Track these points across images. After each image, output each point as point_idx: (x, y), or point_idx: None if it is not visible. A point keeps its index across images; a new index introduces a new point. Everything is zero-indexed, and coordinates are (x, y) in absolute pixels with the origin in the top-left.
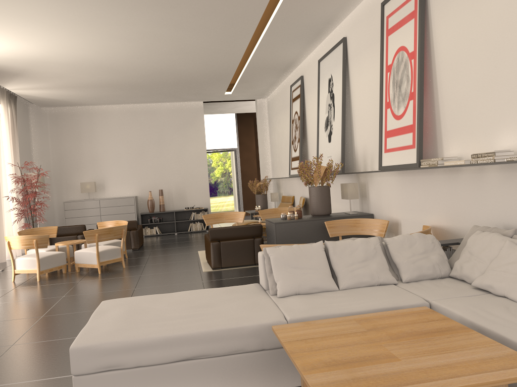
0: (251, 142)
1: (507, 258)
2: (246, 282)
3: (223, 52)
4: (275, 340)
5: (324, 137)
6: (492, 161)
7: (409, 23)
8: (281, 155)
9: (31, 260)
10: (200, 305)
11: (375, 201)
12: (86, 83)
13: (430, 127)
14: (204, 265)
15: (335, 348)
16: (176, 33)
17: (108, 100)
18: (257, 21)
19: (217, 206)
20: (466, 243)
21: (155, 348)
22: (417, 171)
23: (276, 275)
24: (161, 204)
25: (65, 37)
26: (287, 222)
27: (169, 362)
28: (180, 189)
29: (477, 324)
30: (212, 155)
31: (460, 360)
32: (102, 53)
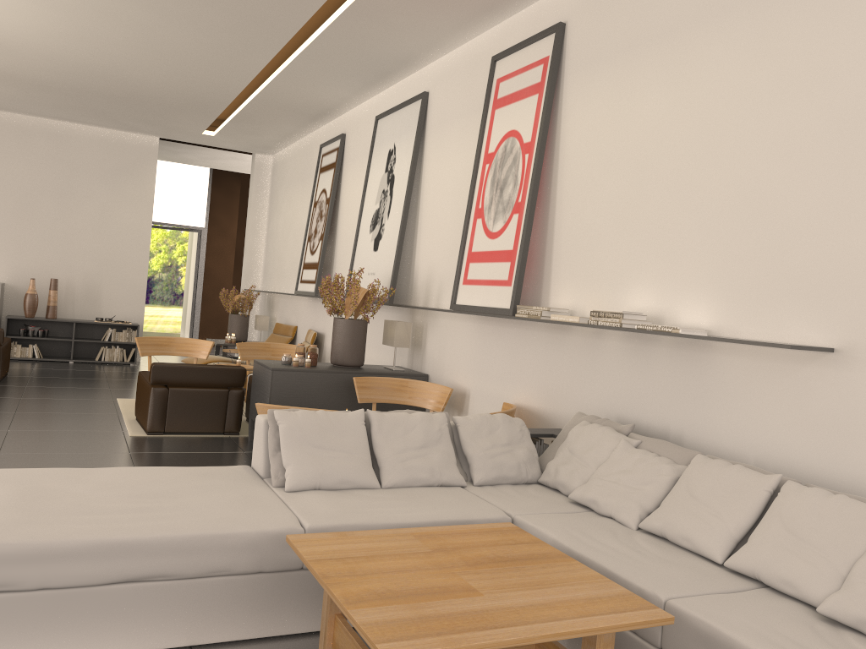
0: (230, 222)
1: (620, 464)
2: (210, 462)
3: (221, 67)
4: (282, 559)
5: (367, 241)
6: (617, 325)
7: (530, 100)
8: (285, 255)
9: None
10: (155, 492)
11: (435, 356)
12: None
13: (537, 259)
14: (130, 424)
15: (390, 573)
16: (147, 16)
17: None
18: (293, 33)
19: (151, 323)
20: (565, 436)
21: (78, 560)
22: (507, 320)
23: (287, 456)
24: (52, 306)
25: None
26: (293, 371)
27: (100, 583)
28: (92, 283)
29: (576, 553)
30: (157, 232)
31: (560, 598)
32: None
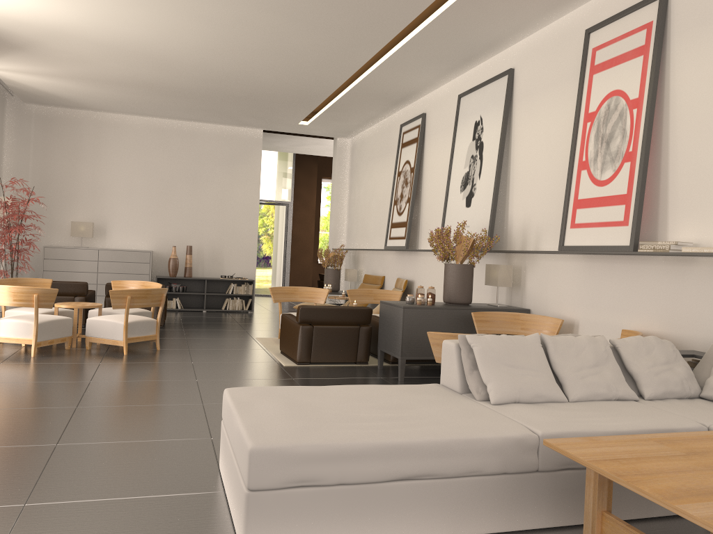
0: (310, 196)
1: None
2: None
3: (332, 64)
4: (522, 461)
5: (459, 199)
6: None
7: (634, 61)
8: (369, 218)
9: (24, 325)
10: (389, 405)
11: (536, 293)
12: (113, 77)
13: (649, 200)
14: (279, 357)
15: (673, 473)
16: (284, 25)
17: (130, 107)
18: (401, 28)
19: None
20: None
21: (366, 459)
22: (617, 257)
23: (486, 373)
24: (188, 267)
25: (123, 3)
26: (420, 308)
27: (383, 480)
28: (216, 248)
29: None
30: None
31: None
32: (163, 36)
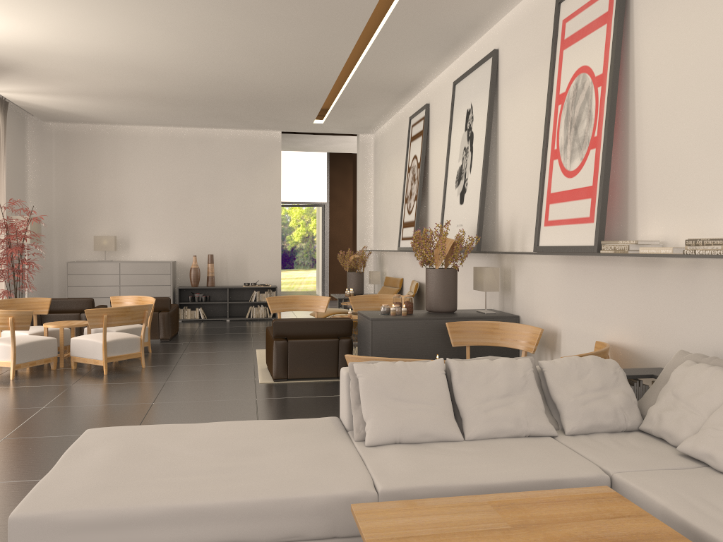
0: (347, 195)
1: None
2: (322, 406)
3: (315, 59)
4: (355, 524)
5: (454, 196)
6: (720, 253)
7: (598, 32)
8: (389, 217)
9: (3, 347)
10: (240, 450)
11: (524, 298)
12: (110, 90)
13: (619, 192)
14: (262, 372)
15: None
16: (246, 24)
17: (143, 119)
18: (368, 16)
19: (291, 284)
20: (667, 377)
21: (154, 526)
22: (592, 257)
23: (367, 409)
24: (210, 276)
25: (78, 16)
26: (390, 320)
27: None
28: (239, 255)
29: (693, 526)
30: (290, 210)
31: None
32: (134, 46)
